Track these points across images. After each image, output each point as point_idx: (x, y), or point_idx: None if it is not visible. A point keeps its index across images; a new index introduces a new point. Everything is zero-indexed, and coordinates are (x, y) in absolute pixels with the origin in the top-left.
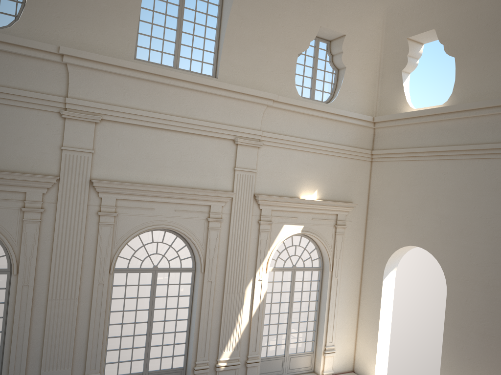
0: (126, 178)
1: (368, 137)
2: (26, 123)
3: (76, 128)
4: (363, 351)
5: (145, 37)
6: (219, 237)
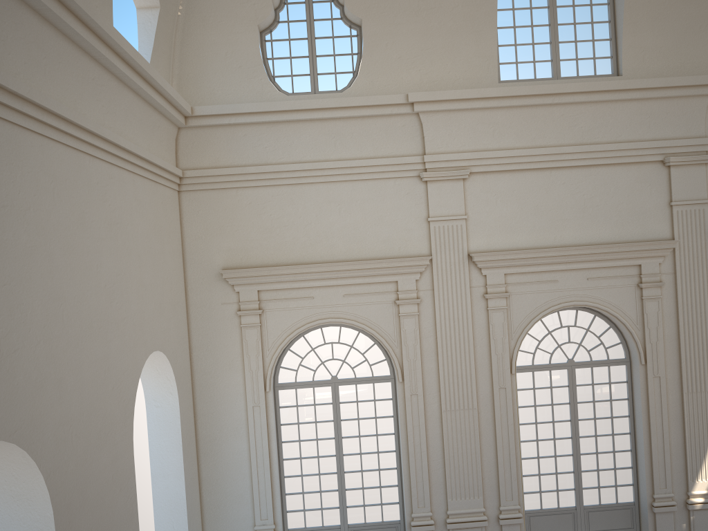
0: (513, 244)
1: None
2: (384, 197)
3: (441, 191)
4: None
5: (507, 48)
6: (662, 309)
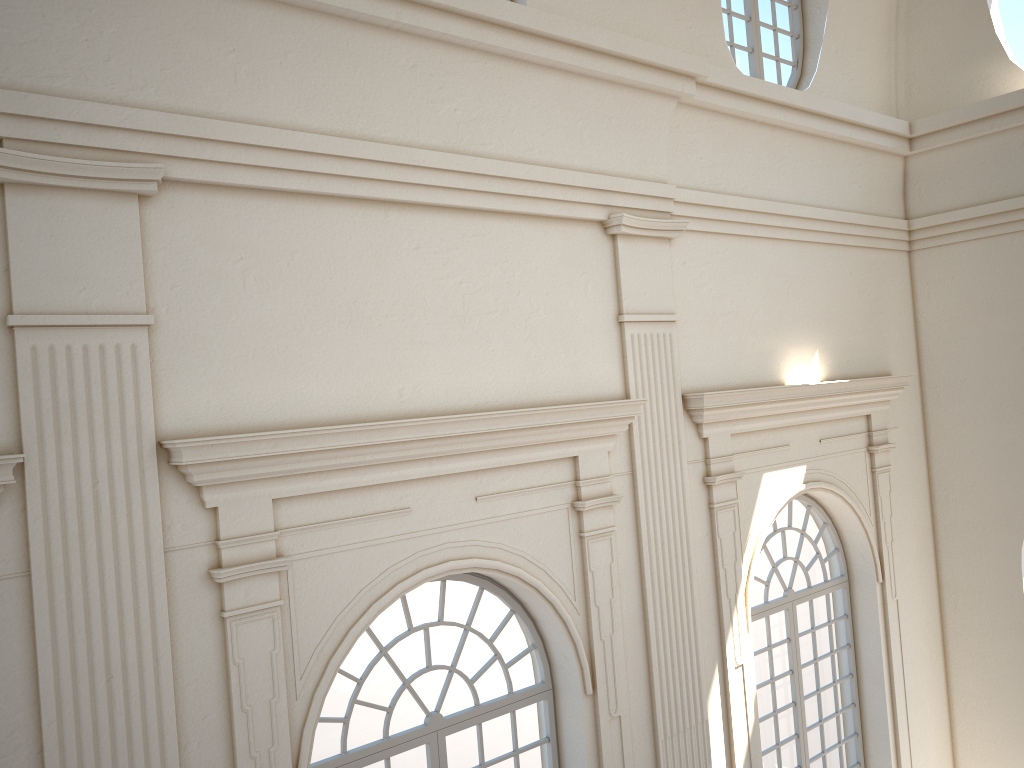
0: (296, 410)
1: (893, 186)
2: None
3: (61, 227)
4: None
5: None
6: (616, 557)
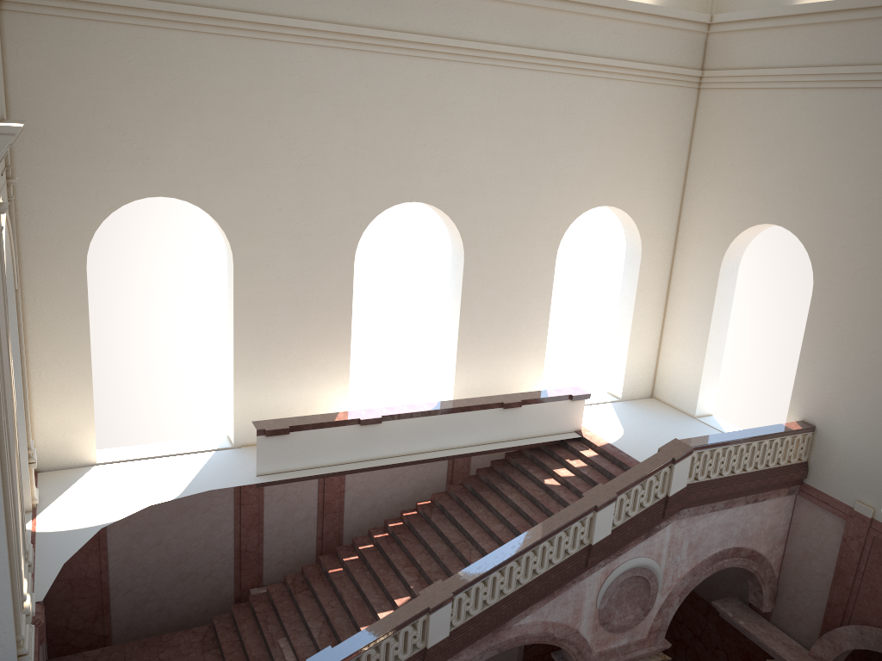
0: None
1: None
2: None
3: None
4: (56, 424)
5: None
6: None
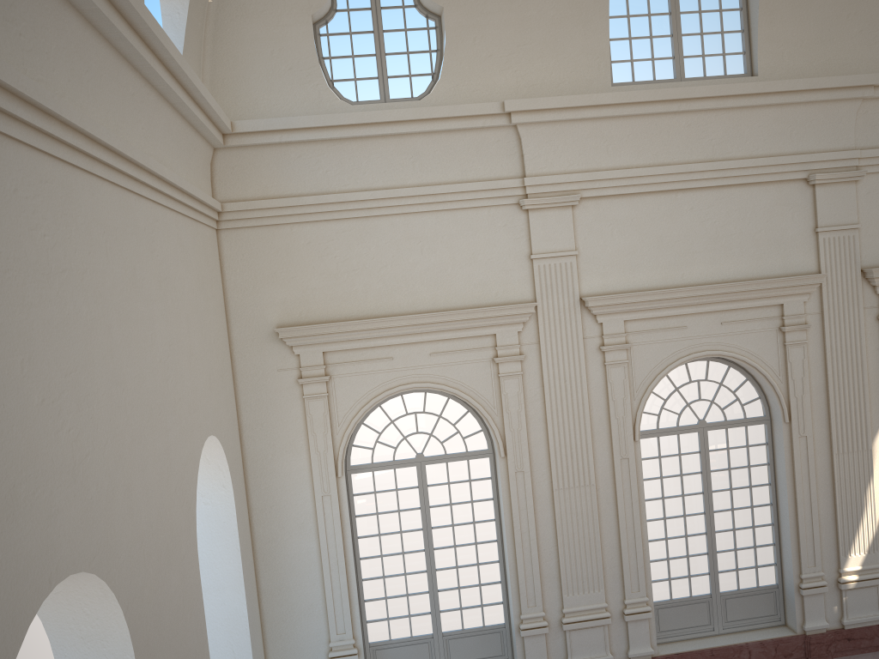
0: (634, 284)
1: None
2: (476, 231)
3: (546, 222)
4: None
5: (619, 43)
6: (808, 356)
